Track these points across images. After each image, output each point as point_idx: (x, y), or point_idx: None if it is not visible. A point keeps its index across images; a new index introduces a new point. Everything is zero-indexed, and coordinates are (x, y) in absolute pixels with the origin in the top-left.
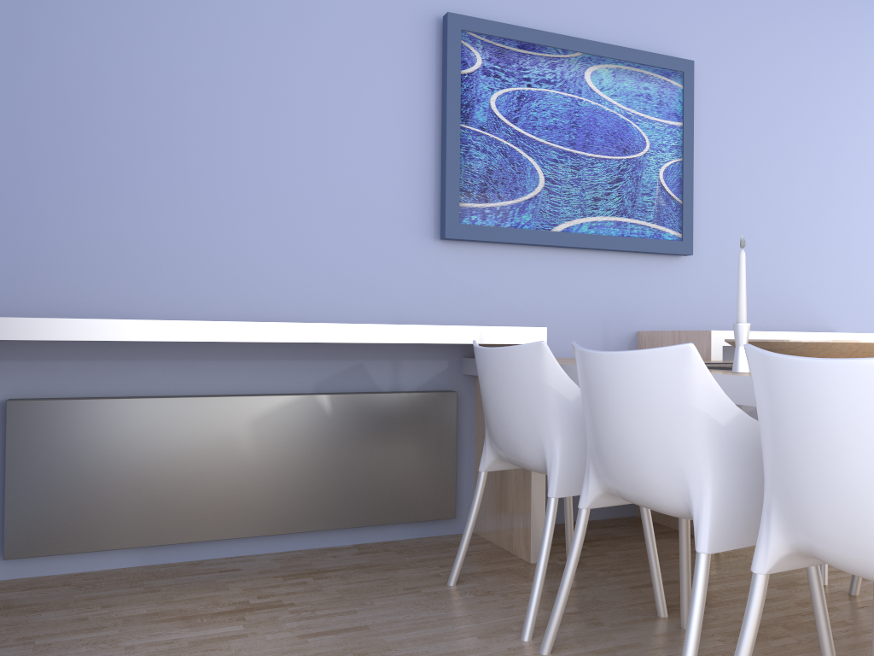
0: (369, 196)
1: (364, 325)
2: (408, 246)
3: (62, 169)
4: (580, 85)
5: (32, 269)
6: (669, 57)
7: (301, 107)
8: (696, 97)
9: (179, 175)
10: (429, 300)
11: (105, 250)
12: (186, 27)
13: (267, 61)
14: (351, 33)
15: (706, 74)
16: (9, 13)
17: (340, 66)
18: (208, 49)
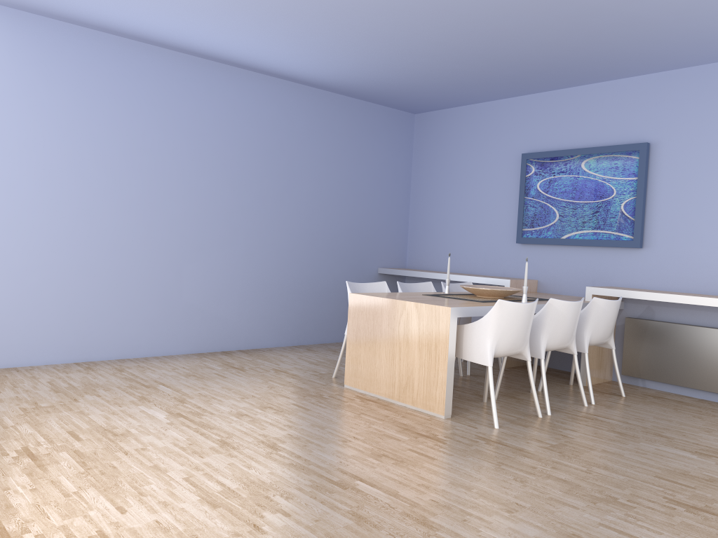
0: (497, 228)
1: (453, 275)
2: (509, 246)
3: (422, 227)
4: (578, 170)
5: (415, 255)
6: (630, 144)
7: (478, 198)
8: (658, 159)
9: (446, 226)
10: (515, 267)
11: (429, 249)
12: (449, 179)
13: (469, 185)
14: (494, 169)
15: (667, 144)
16: (414, 185)
17: (490, 181)
18: (454, 184)
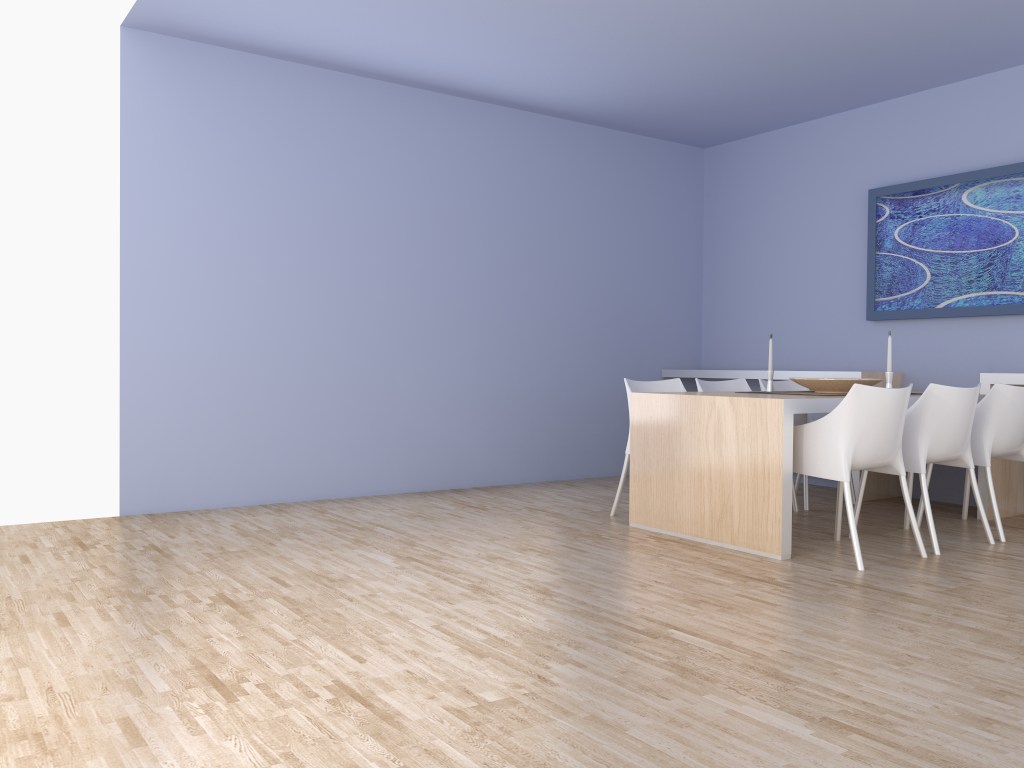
0: (835, 301)
1: (774, 371)
2: (855, 326)
3: (722, 308)
4: (957, 206)
5: (714, 349)
6: None
7: (804, 261)
8: None
9: (758, 304)
10: (866, 356)
11: (734, 340)
12: (760, 237)
13: (790, 242)
14: (827, 216)
15: None
16: (708, 250)
17: (822, 235)
18: (768, 244)
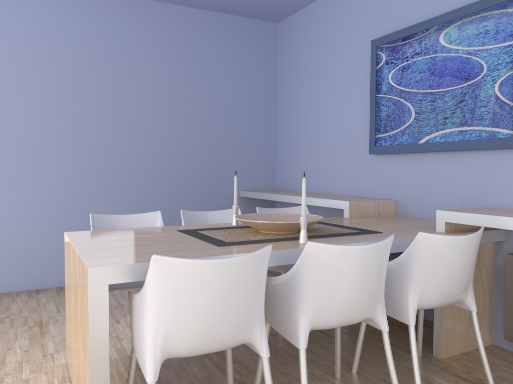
0: (352, 137)
1: (296, 197)
2: (364, 158)
3: (287, 144)
4: (435, 47)
5: (282, 175)
6: None
7: (333, 105)
8: None
9: (306, 140)
10: (372, 184)
11: (293, 168)
12: (307, 87)
13: (325, 91)
14: (347, 67)
15: None
16: (279, 100)
17: (344, 83)
18: (312, 93)
